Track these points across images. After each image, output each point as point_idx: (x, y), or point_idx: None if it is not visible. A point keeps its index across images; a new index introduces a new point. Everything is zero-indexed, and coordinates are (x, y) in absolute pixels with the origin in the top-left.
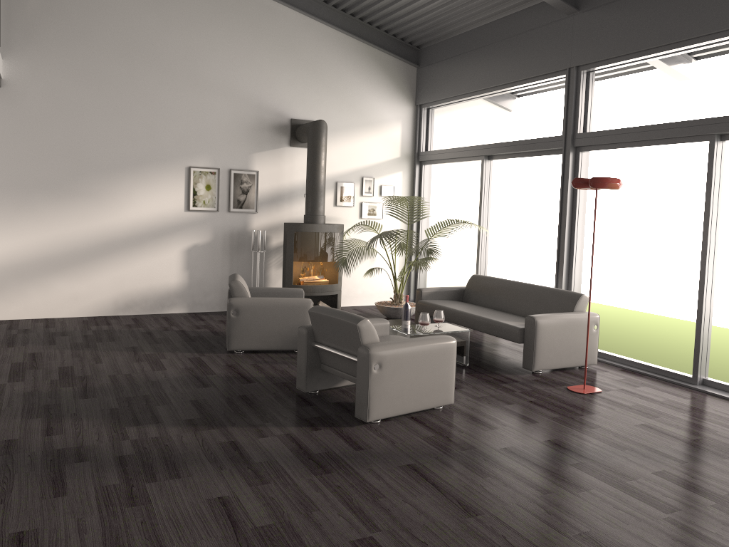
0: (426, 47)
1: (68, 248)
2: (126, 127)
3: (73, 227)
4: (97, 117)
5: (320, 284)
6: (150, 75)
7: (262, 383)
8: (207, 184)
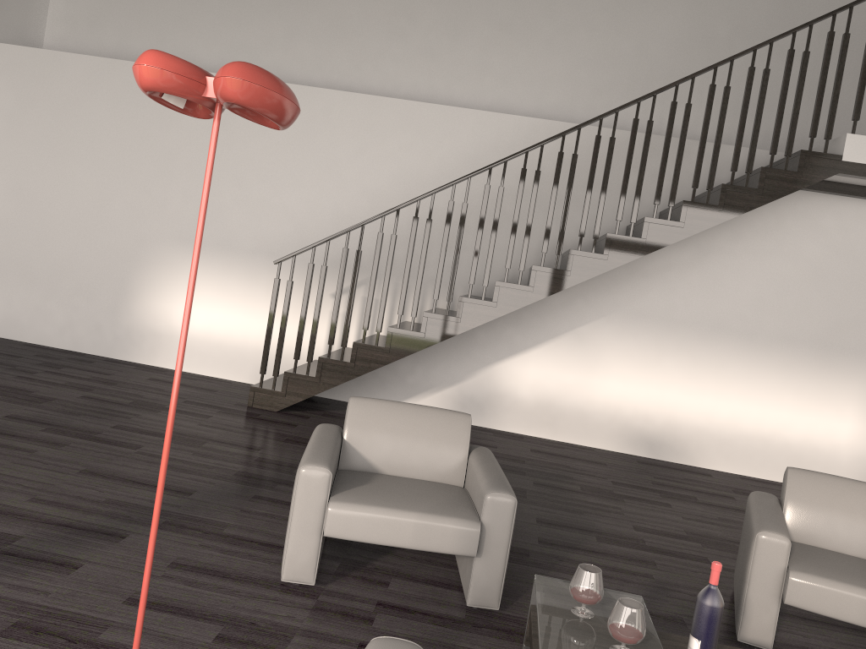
0: None
1: None
2: None
3: None
4: None
5: None
6: None
7: (532, 545)
8: None
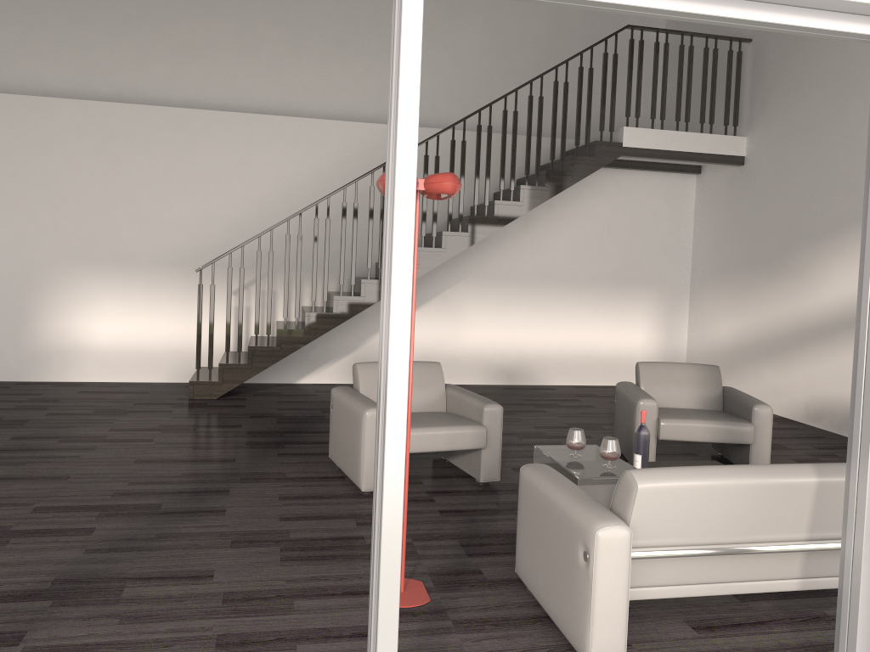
0: None
1: (774, 332)
2: (827, 183)
3: (779, 309)
4: (804, 177)
5: None
6: (854, 106)
7: None
8: None
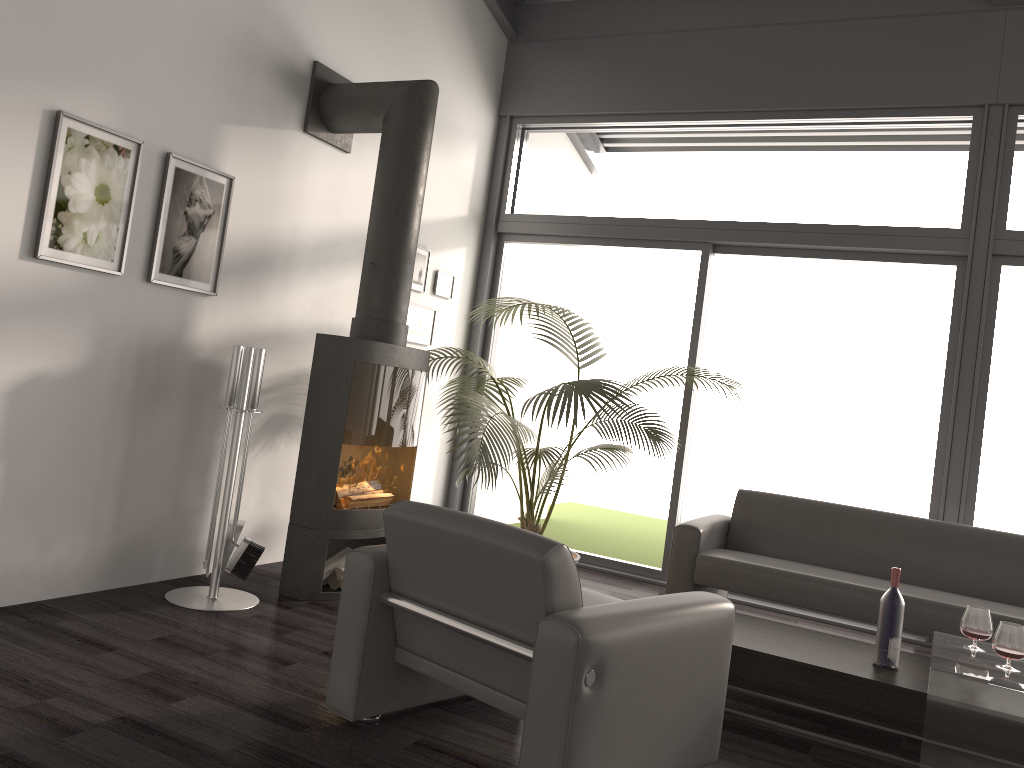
0: (542, 3)
1: None
2: None
3: None
4: None
5: (375, 504)
6: None
7: None
8: (102, 181)
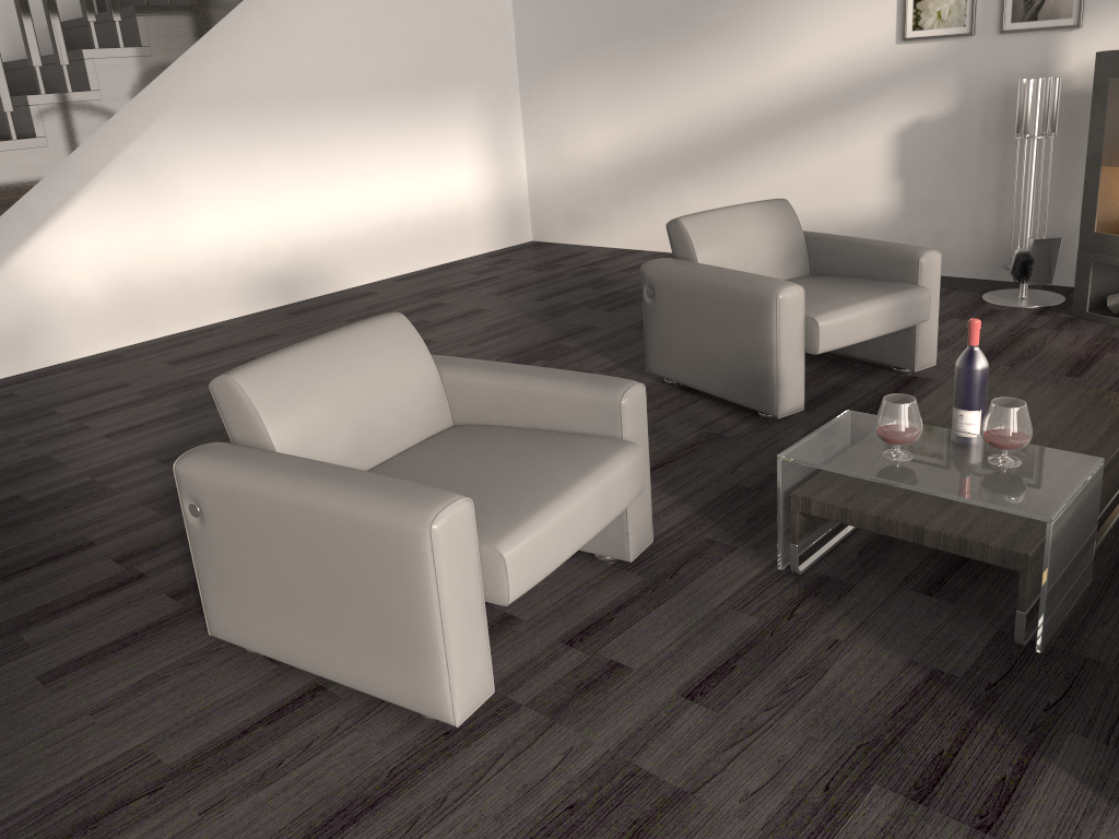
0: None
1: (700, 133)
2: None
3: (706, 95)
4: None
5: None
6: None
7: None
8: None
